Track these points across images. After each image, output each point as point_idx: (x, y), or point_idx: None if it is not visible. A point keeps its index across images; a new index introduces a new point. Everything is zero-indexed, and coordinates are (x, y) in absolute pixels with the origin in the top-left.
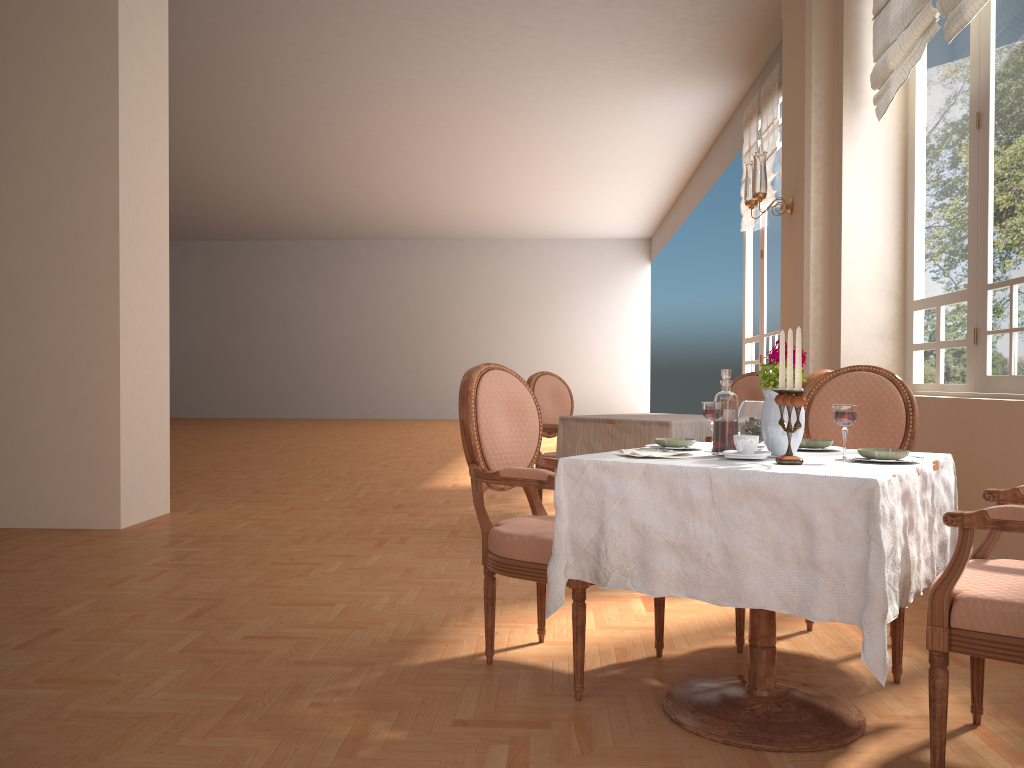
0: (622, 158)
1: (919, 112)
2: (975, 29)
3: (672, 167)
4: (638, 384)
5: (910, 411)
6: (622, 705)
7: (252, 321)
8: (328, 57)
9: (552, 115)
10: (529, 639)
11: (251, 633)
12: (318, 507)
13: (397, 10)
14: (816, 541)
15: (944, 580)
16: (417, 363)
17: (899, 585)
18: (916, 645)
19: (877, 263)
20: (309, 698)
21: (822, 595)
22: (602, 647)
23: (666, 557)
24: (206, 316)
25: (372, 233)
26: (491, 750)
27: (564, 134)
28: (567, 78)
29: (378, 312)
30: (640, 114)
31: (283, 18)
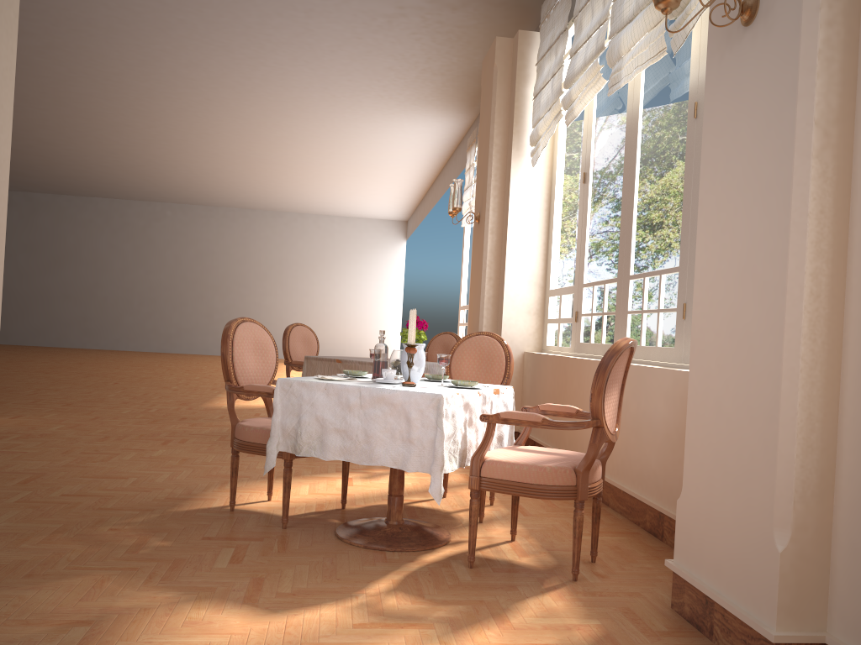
0: (382, 160)
1: (558, 165)
2: (586, 119)
3: (421, 170)
4: (391, 336)
5: (508, 361)
6: (311, 531)
7: (66, 264)
8: (147, 64)
9: (327, 124)
10: (262, 499)
11: (67, 493)
12: (118, 417)
13: (205, 38)
14: (411, 427)
15: (479, 451)
16: (210, 308)
17: (459, 454)
18: (504, 505)
19: (529, 263)
20: (108, 526)
21: (413, 457)
22: (308, 503)
23: (334, 437)
24: (23, 257)
25: (177, 198)
26: (223, 550)
27: (337, 138)
28: (338, 100)
29: (179, 264)
30: (394, 130)
31: (111, 32)
